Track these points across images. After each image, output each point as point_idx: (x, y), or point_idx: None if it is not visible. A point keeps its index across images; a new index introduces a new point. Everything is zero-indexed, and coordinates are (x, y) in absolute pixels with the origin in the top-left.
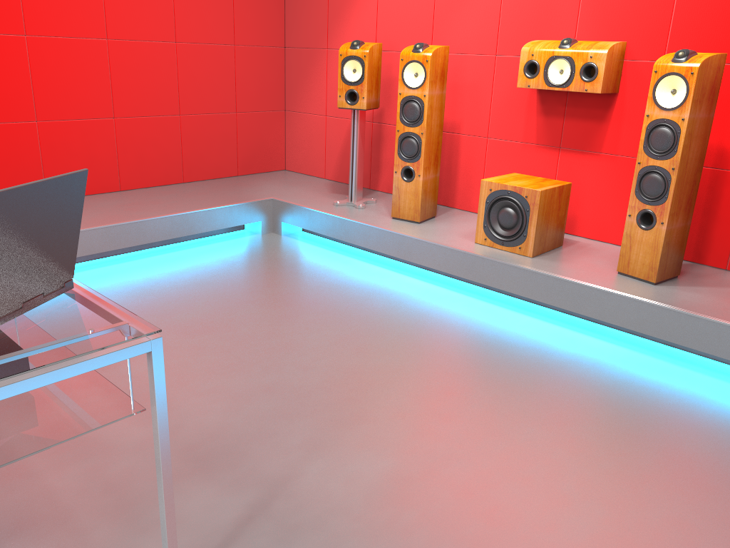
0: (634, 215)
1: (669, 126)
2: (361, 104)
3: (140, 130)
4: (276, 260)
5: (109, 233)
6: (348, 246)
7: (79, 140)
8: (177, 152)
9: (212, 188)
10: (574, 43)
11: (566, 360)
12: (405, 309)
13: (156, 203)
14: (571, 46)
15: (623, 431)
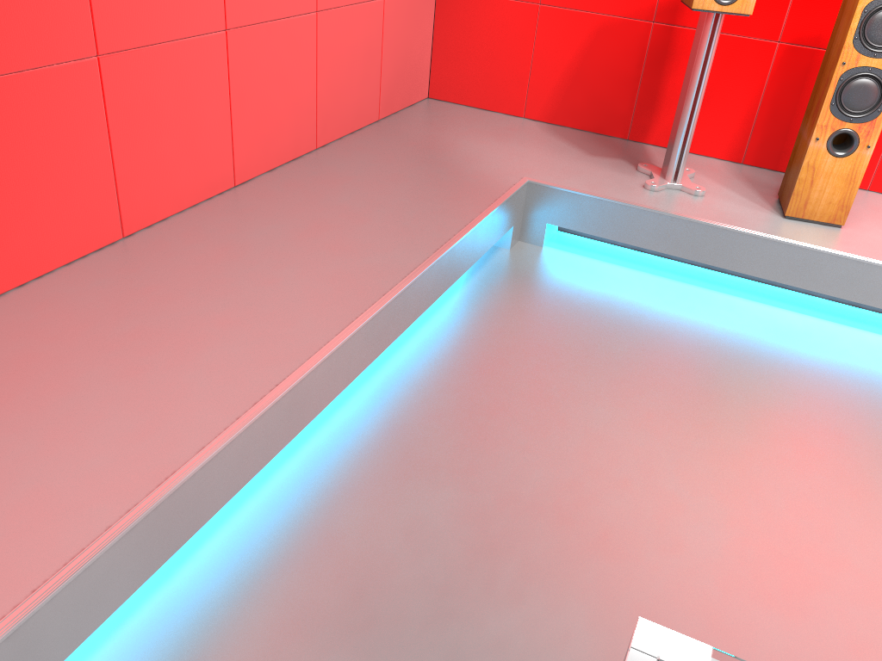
0: None
1: None
2: (743, 4)
3: (264, 53)
4: (625, 320)
5: (372, 330)
6: (675, 262)
7: (172, 91)
8: (311, 90)
9: (389, 161)
10: None
11: None
12: None
13: (355, 219)
14: None
15: None
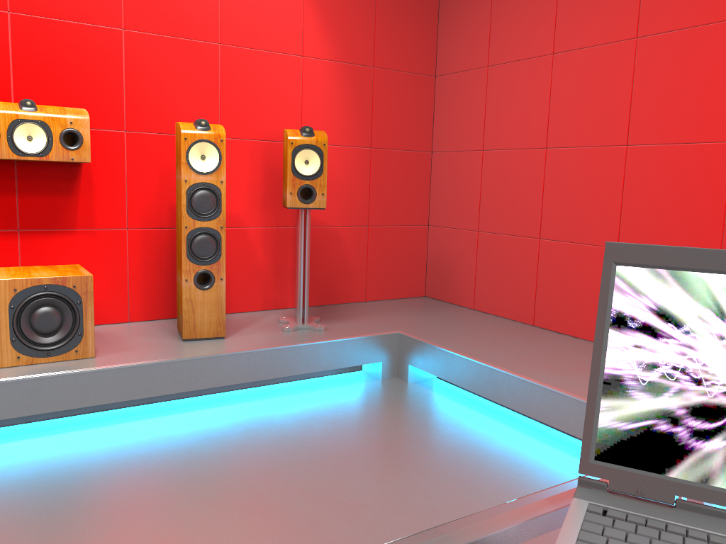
0: (191, 279)
1: (208, 189)
2: None
3: None
4: None
5: None
6: None
7: None
8: None
9: None
10: (36, 105)
11: (243, 432)
12: (8, 488)
13: None
14: (38, 109)
15: (374, 446)
